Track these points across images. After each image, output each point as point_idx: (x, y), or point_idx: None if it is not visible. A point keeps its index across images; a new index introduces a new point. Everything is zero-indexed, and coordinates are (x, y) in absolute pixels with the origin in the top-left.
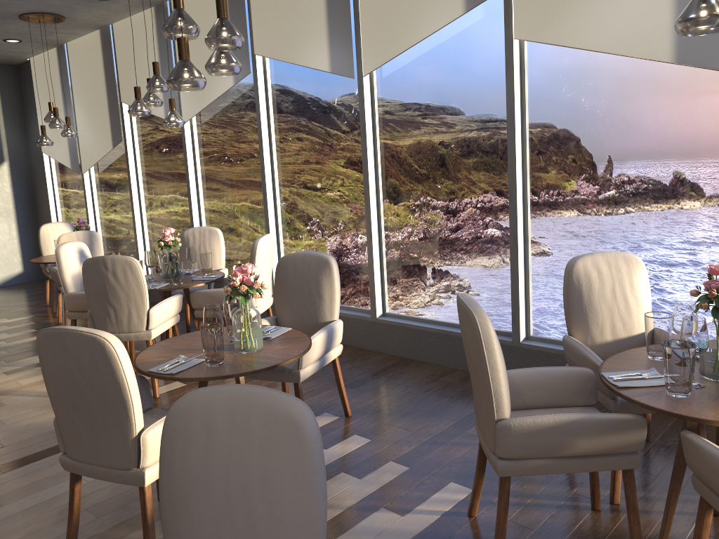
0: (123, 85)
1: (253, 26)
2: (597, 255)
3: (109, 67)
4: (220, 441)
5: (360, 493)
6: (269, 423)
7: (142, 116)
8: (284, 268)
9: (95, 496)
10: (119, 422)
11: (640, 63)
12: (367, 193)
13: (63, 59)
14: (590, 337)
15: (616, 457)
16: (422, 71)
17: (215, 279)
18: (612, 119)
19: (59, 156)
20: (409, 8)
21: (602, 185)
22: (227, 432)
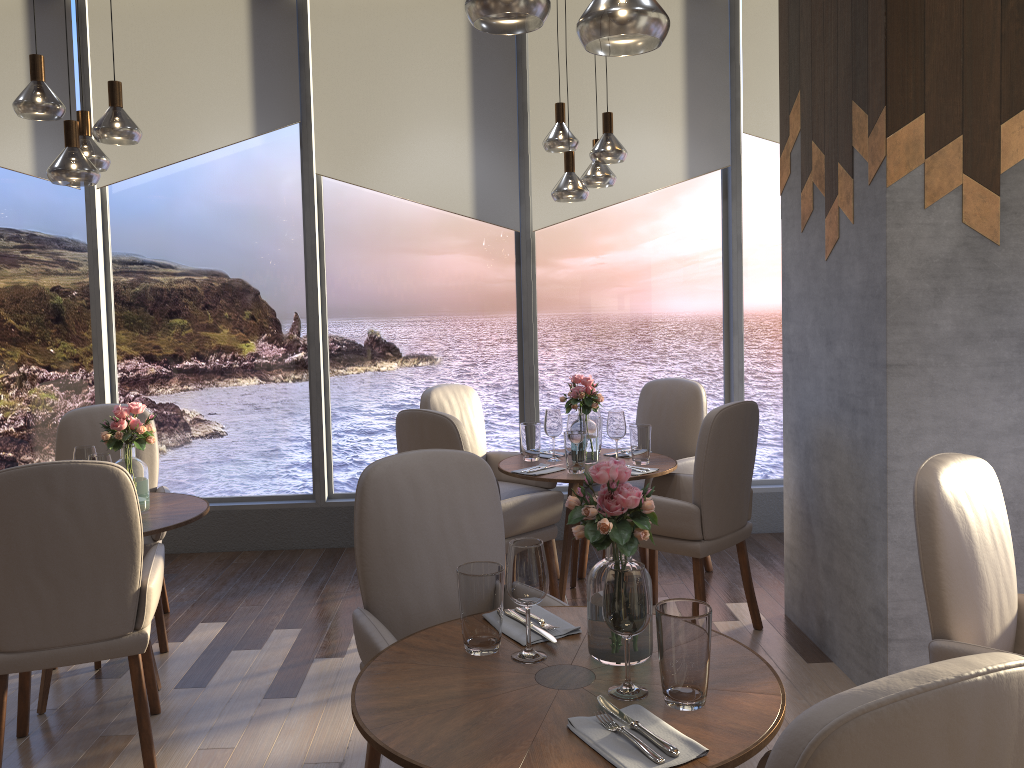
0: None
1: None
2: (444, 386)
3: None
4: (428, 491)
5: (276, 657)
6: (465, 469)
7: None
8: (75, 427)
9: None
10: (119, 575)
11: (440, 215)
12: (99, 340)
13: None
14: None
15: (544, 530)
16: (185, 192)
17: None
18: (415, 264)
19: None
20: (175, 116)
21: (407, 328)
22: (431, 483)
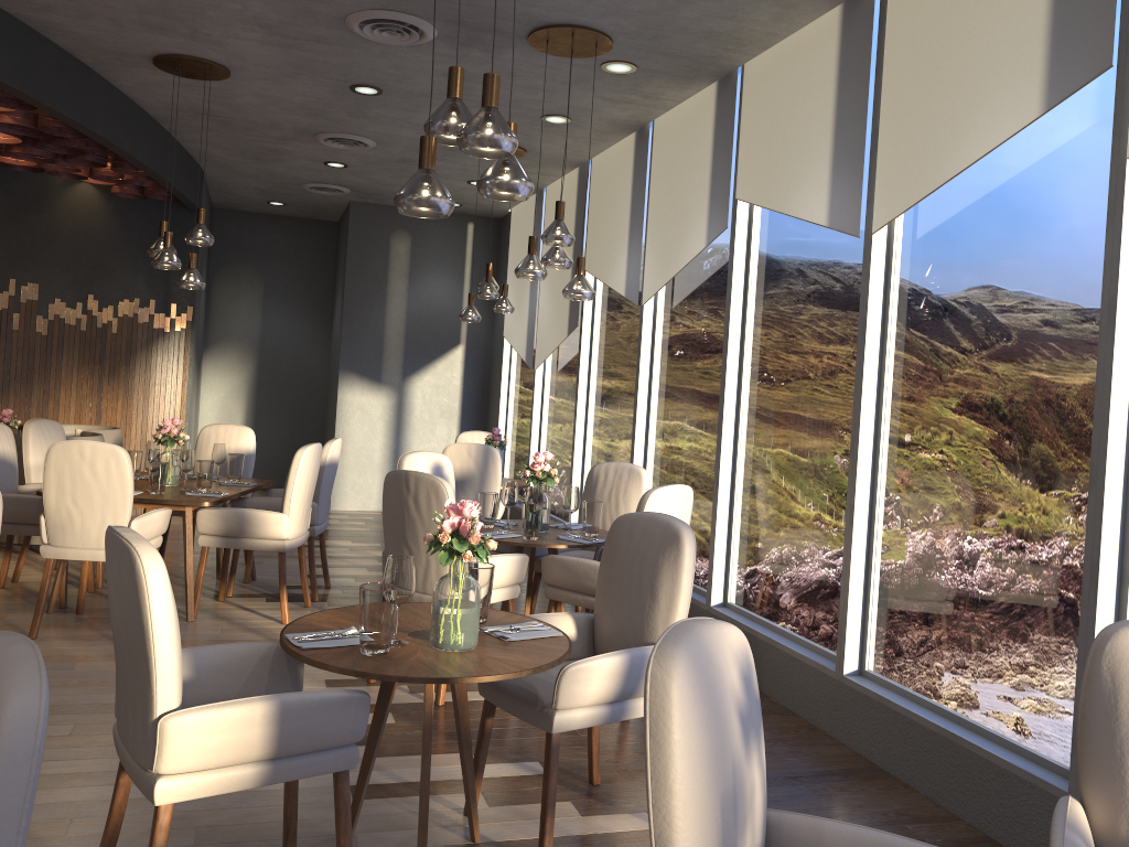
0: (590, 246)
1: (739, 155)
2: None
3: (579, 221)
4: None
5: None
6: None
7: (607, 292)
8: (617, 535)
9: (224, 814)
10: (143, 690)
11: None
12: (855, 440)
13: (540, 210)
14: (1125, 817)
15: None
16: (971, 225)
17: (587, 543)
18: None
19: (516, 343)
20: (953, 111)
21: None
22: None
